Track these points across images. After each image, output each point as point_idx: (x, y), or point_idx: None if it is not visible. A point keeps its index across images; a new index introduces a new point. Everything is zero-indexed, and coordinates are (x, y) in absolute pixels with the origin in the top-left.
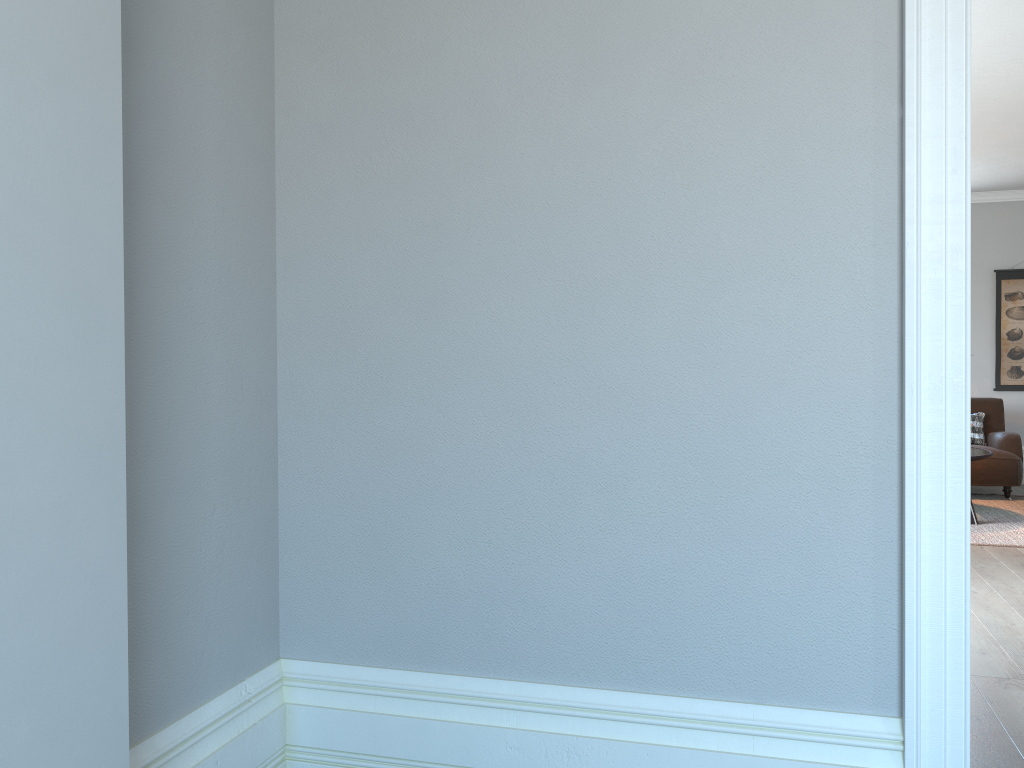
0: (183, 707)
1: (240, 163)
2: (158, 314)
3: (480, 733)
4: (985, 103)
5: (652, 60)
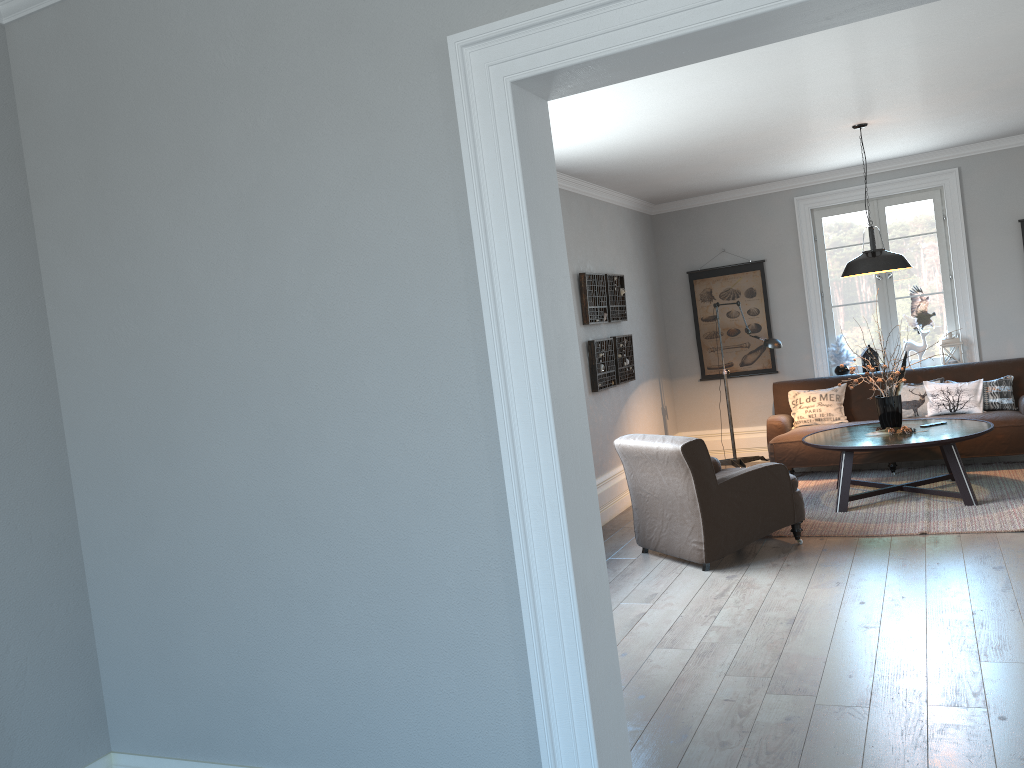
0: None
1: (4, 356)
2: None
3: None
4: (913, 79)
5: (296, 232)
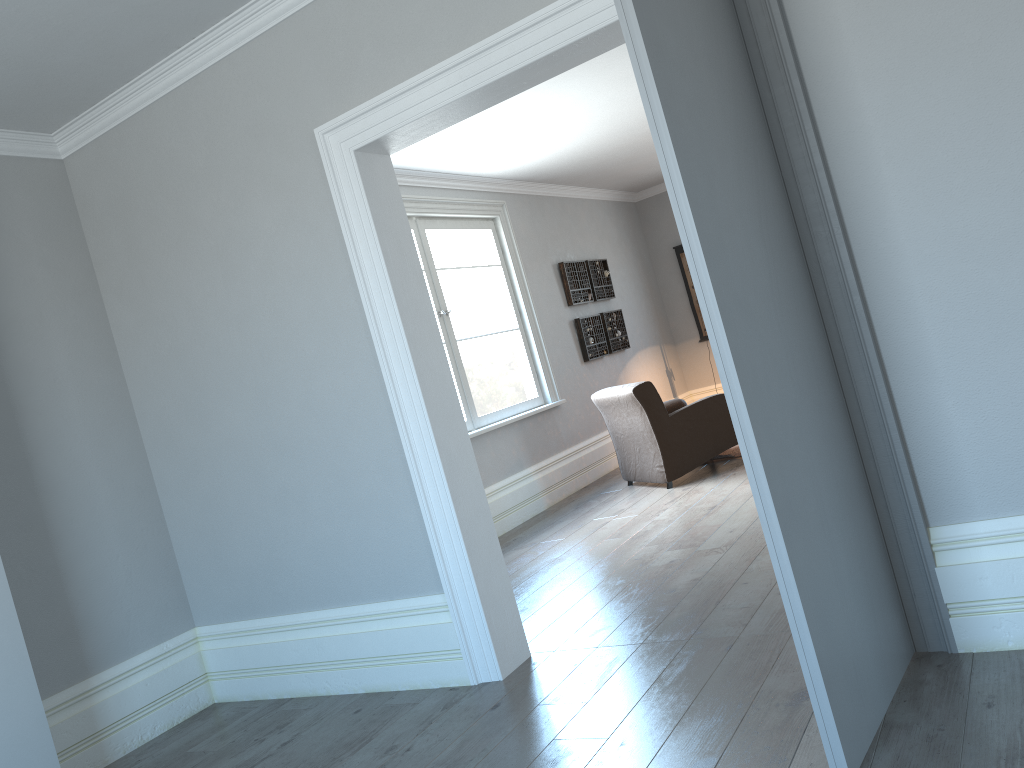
0: (120, 658)
1: (91, 372)
2: (50, 470)
3: (280, 646)
4: None
5: (252, 263)
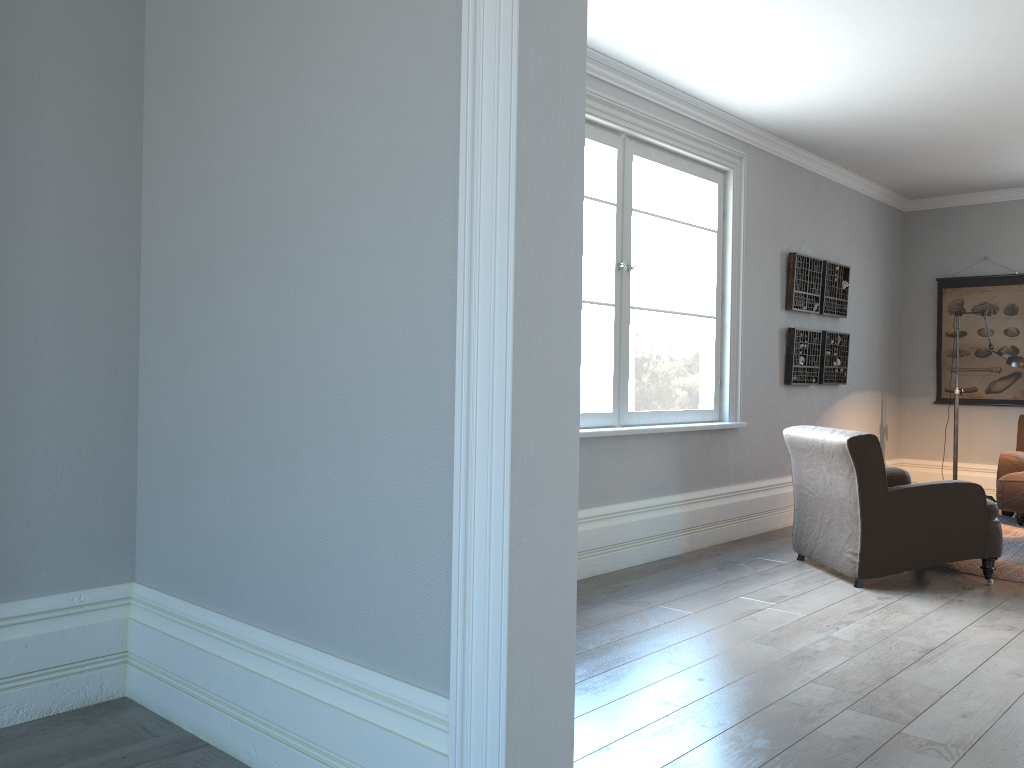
0: None
1: (91, 184)
2: None
3: (212, 662)
4: None
5: (324, 61)
